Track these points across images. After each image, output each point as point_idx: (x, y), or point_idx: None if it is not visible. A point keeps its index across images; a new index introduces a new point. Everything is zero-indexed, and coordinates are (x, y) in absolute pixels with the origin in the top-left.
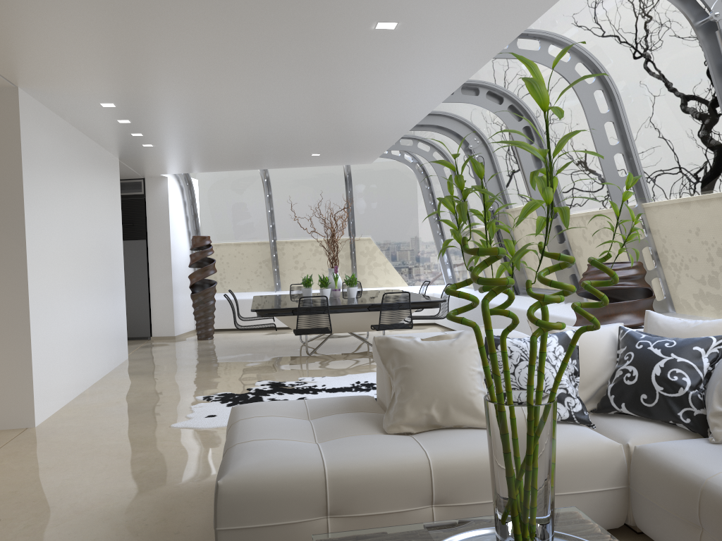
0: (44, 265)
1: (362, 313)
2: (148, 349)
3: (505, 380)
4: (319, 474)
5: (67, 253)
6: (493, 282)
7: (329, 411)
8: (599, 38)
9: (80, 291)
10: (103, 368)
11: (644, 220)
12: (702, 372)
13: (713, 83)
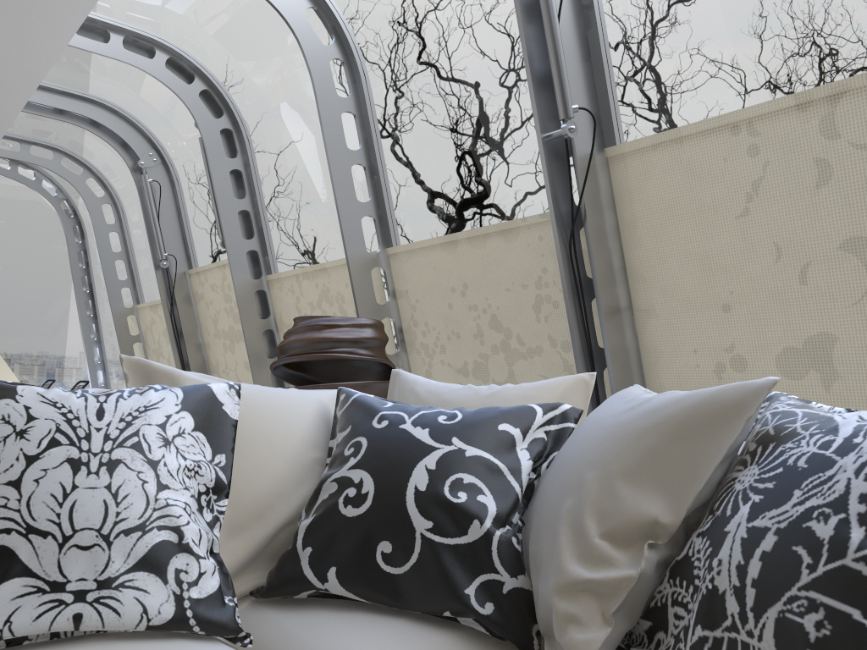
0: None
1: None
2: None
3: None
4: None
5: None
6: None
7: None
8: None
9: None
10: None
11: (387, 276)
12: (520, 482)
13: (518, 15)
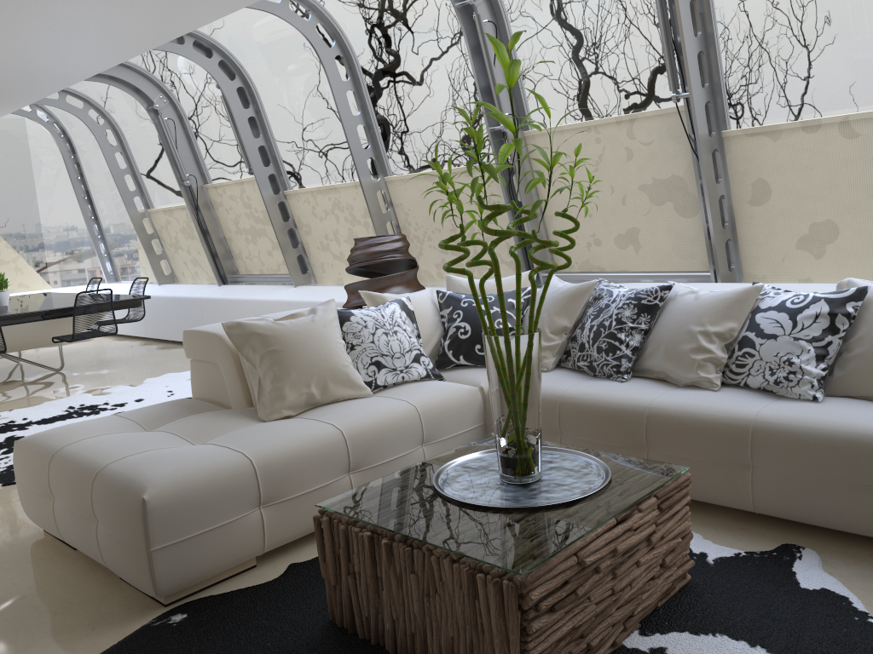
0: None
1: (37, 324)
2: None
3: (490, 320)
4: (247, 465)
5: None
6: (508, 233)
7: (167, 418)
8: (344, 0)
9: None
10: None
11: (386, 194)
12: None
13: (471, 64)
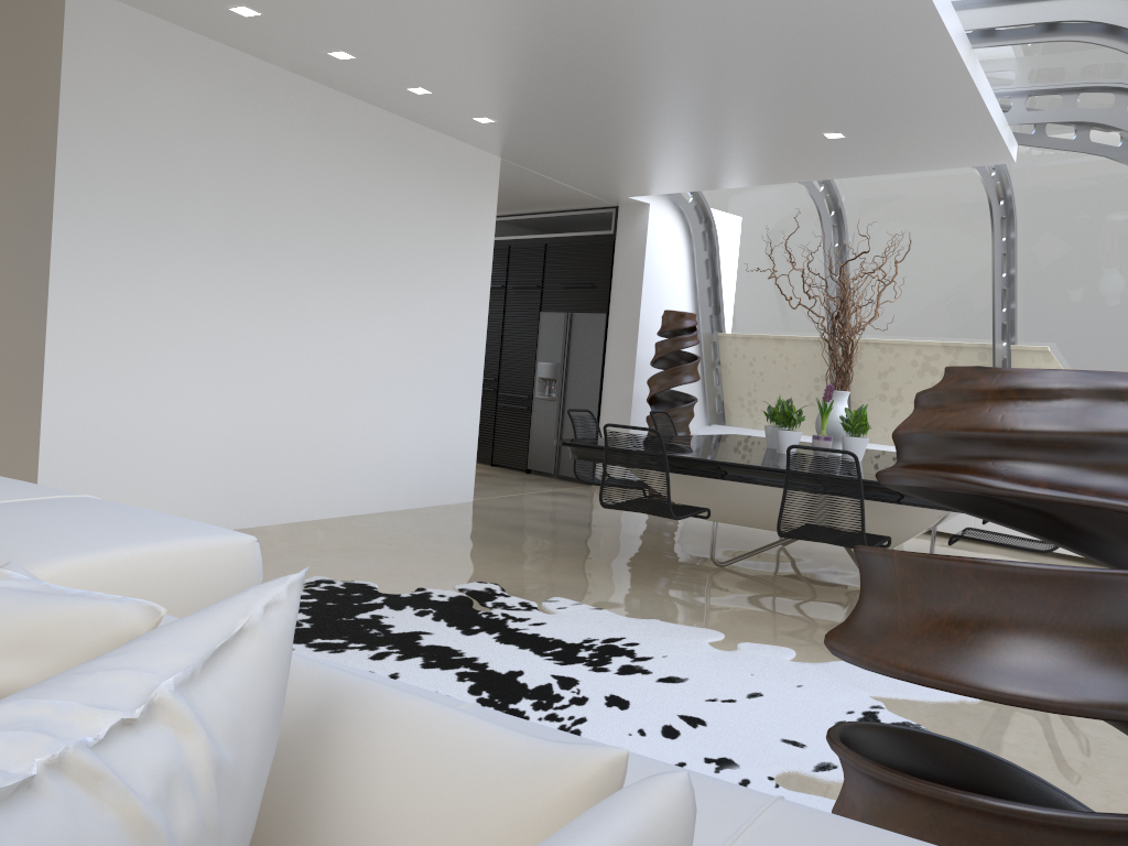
0: (123, 294)
1: (802, 494)
2: (538, 497)
3: None
4: None
5: (230, 288)
6: None
7: None
8: None
9: (278, 359)
10: (355, 501)
11: None
12: None
13: None
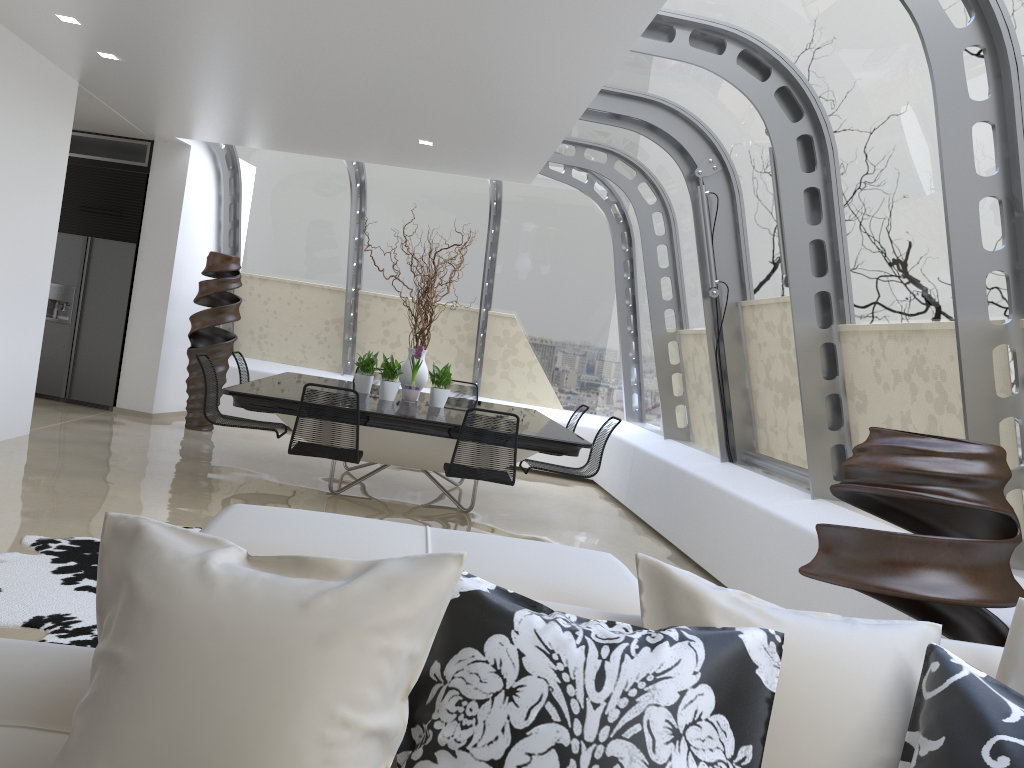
0: None
1: (435, 439)
2: (84, 426)
3: None
4: None
5: None
6: None
7: None
8: None
9: None
10: None
11: (1017, 358)
12: None
13: None
